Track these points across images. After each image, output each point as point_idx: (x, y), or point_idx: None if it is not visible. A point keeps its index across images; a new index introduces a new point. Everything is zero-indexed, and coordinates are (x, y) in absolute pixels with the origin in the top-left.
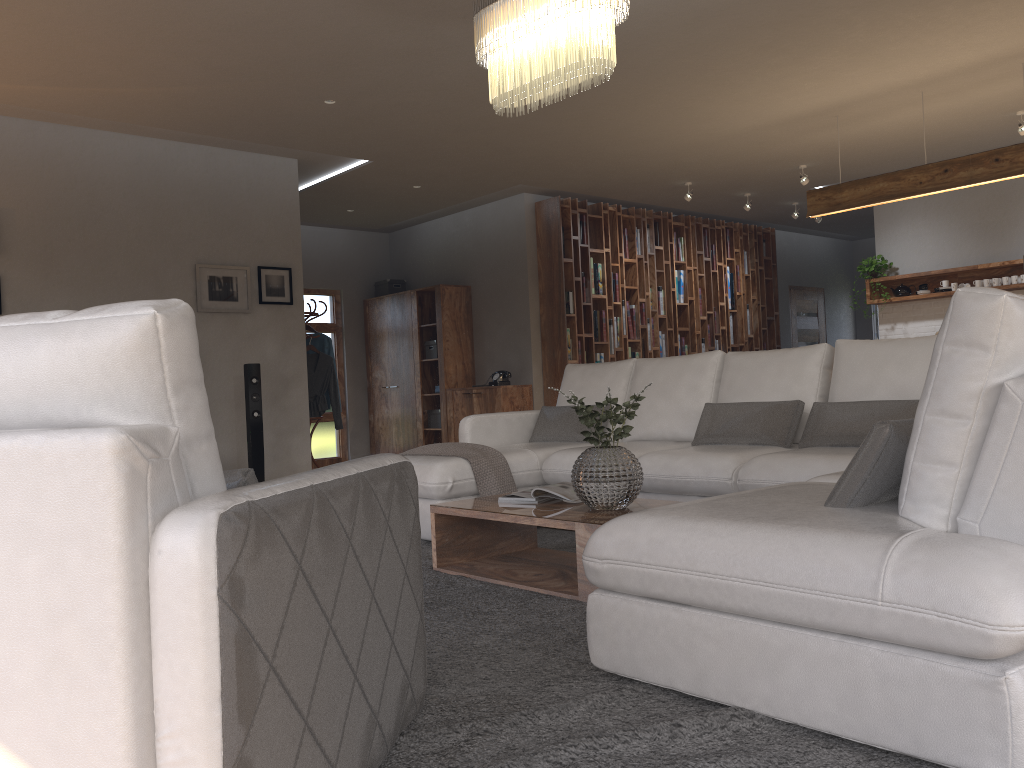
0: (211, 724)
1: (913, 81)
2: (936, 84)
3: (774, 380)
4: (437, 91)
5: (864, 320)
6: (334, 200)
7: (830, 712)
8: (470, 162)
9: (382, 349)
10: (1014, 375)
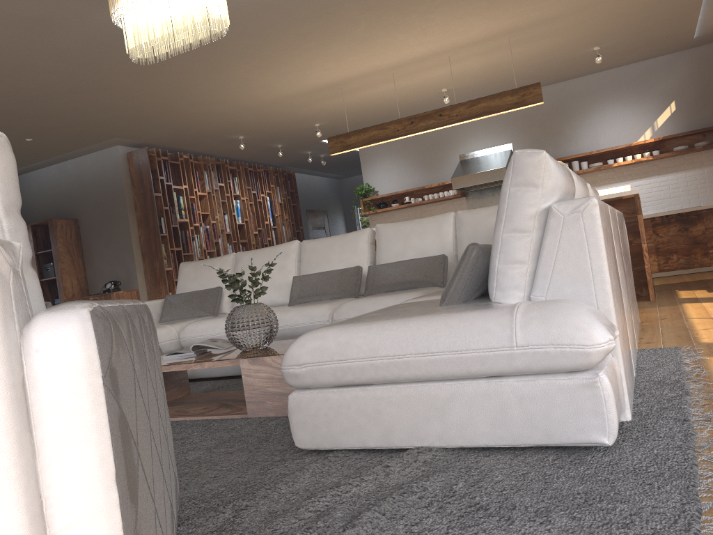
0: (111, 506)
1: (389, 65)
2: (401, 68)
3: (339, 255)
4: (56, 55)
5: (352, 230)
6: None
7: (486, 431)
8: (77, 118)
9: None
10: (552, 202)
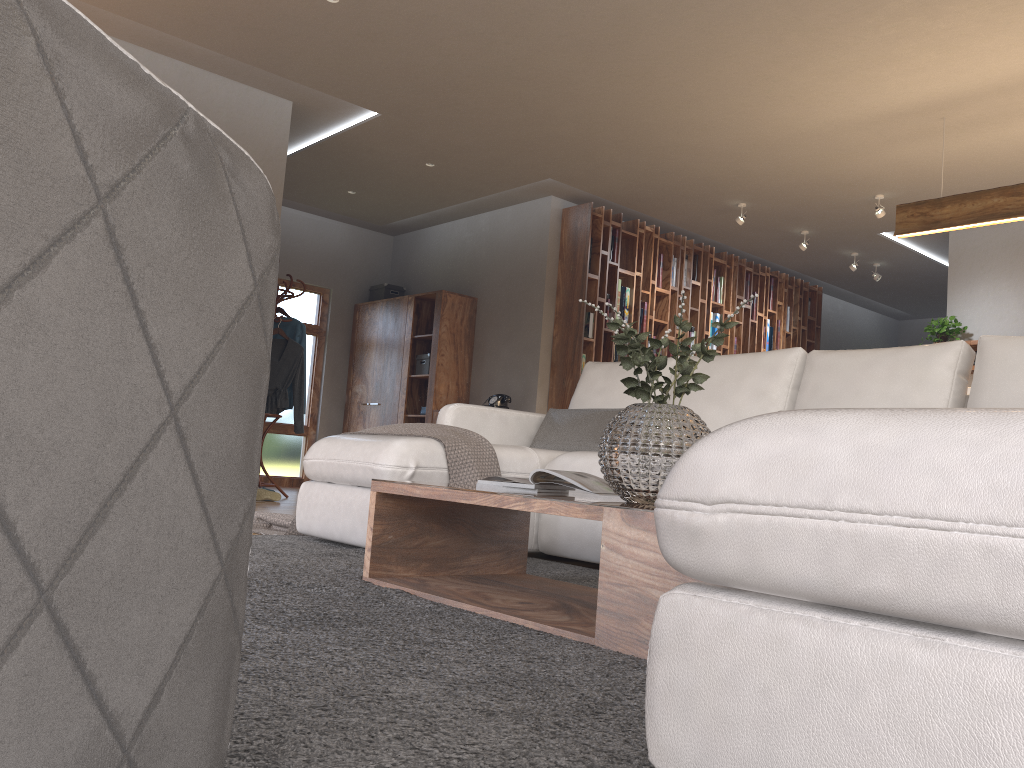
0: None
1: None
2: None
3: (883, 385)
4: None
5: None
6: (333, 173)
7: None
8: (495, 133)
9: (367, 360)
10: None
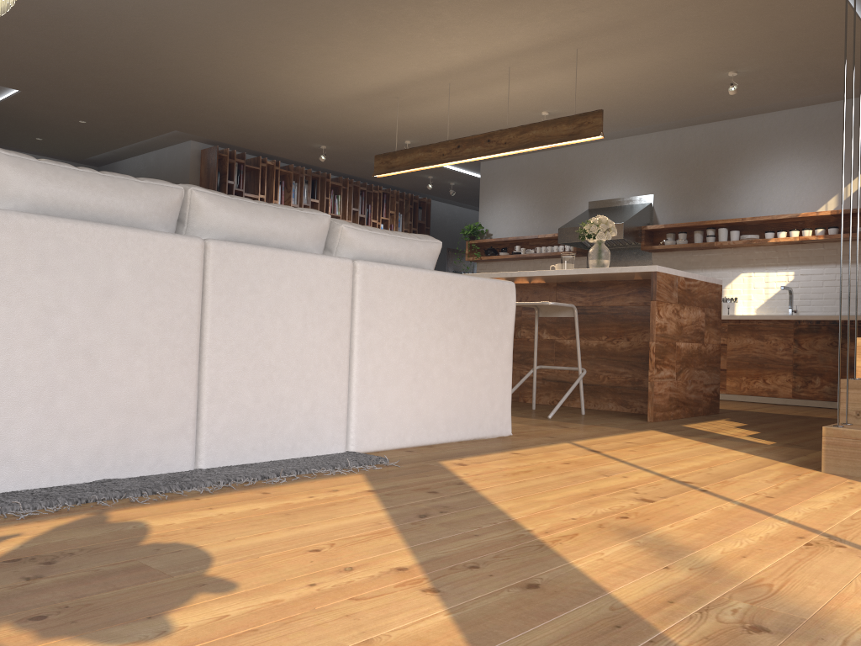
0: None
1: (435, 72)
2: (456, 78)
3: None
4: (25, 28)
5: None
6: (15, 126)
7: None
8: (112, 103)
9: None
10: None
